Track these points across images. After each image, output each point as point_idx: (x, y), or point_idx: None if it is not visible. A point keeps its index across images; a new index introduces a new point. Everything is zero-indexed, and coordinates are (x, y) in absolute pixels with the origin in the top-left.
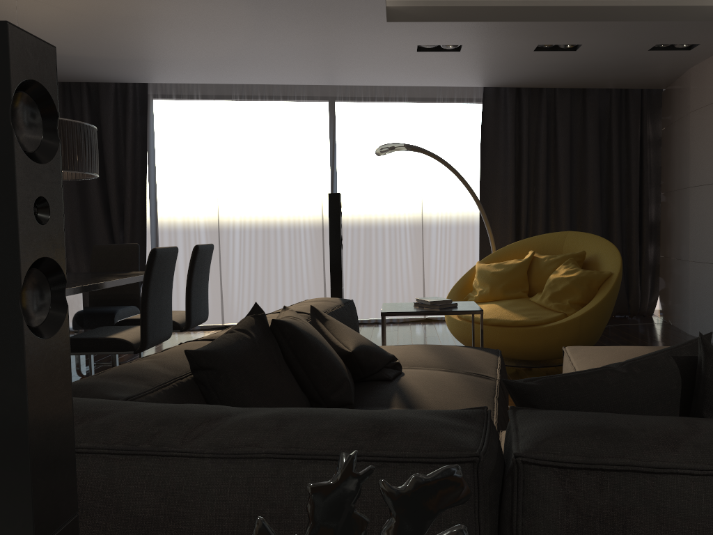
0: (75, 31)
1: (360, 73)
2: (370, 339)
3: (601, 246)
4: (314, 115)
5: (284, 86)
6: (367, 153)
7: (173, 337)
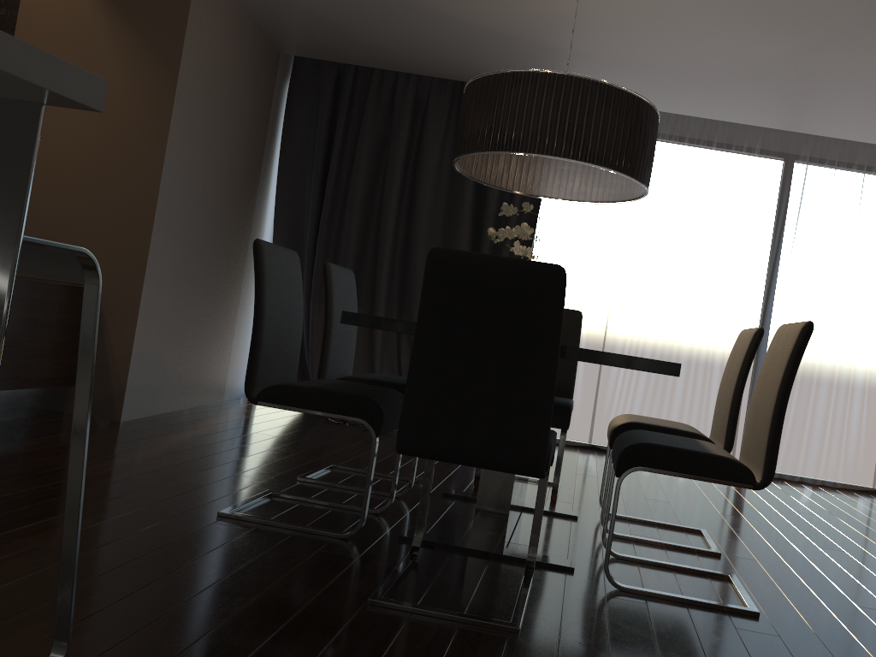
0: None
1: None
2: (841, 510)
3: None
4: (765, 176)
5: (731, 131)
6: (830, 239)
7: None
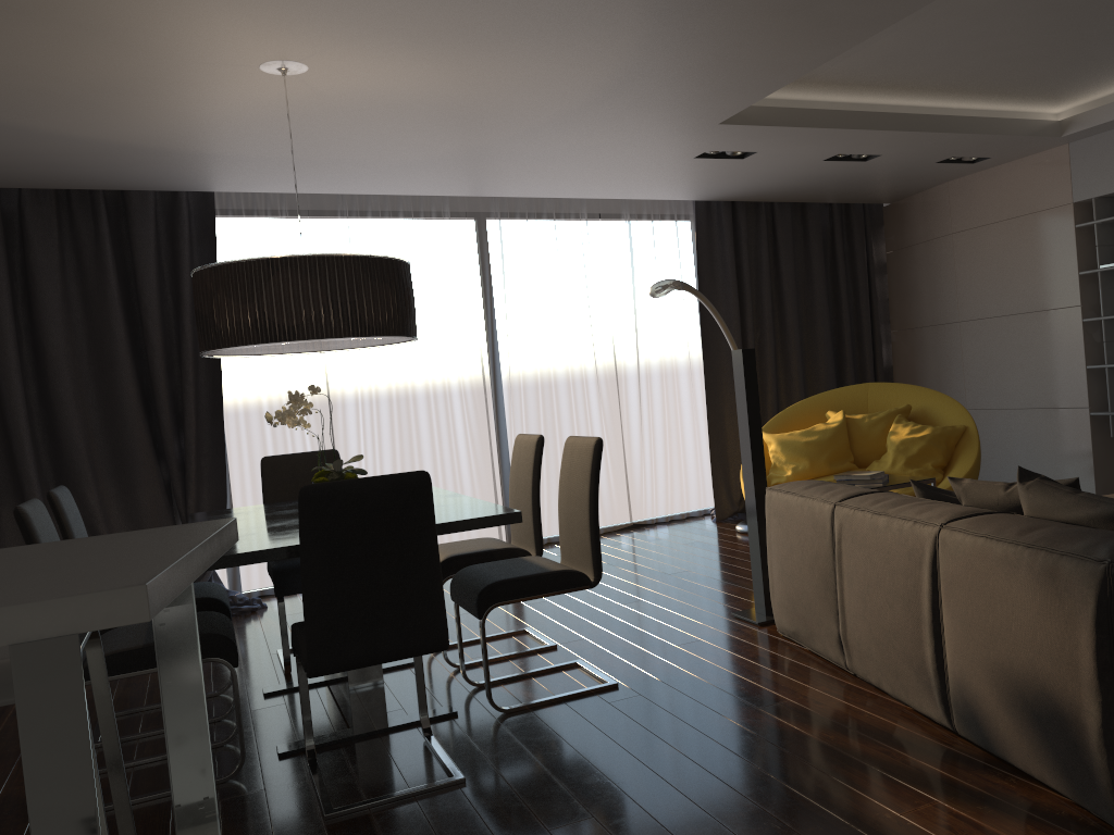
0: (268, 119)
1: (576, 182)
2: (617, 557)
3: (927, 398)
4: (462, 241)
5: (415, 197)
6: (540, 294)
7: (296, 603)
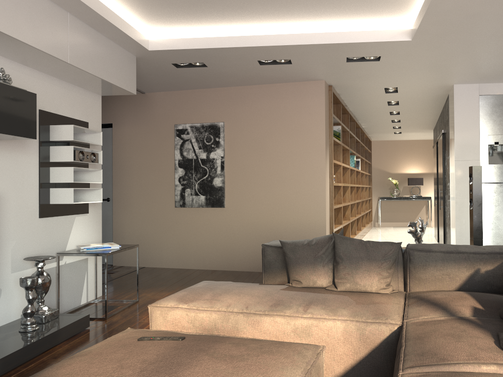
0: None
1: None
2: None
3: None
4: None
5: None
6: None
7: None
